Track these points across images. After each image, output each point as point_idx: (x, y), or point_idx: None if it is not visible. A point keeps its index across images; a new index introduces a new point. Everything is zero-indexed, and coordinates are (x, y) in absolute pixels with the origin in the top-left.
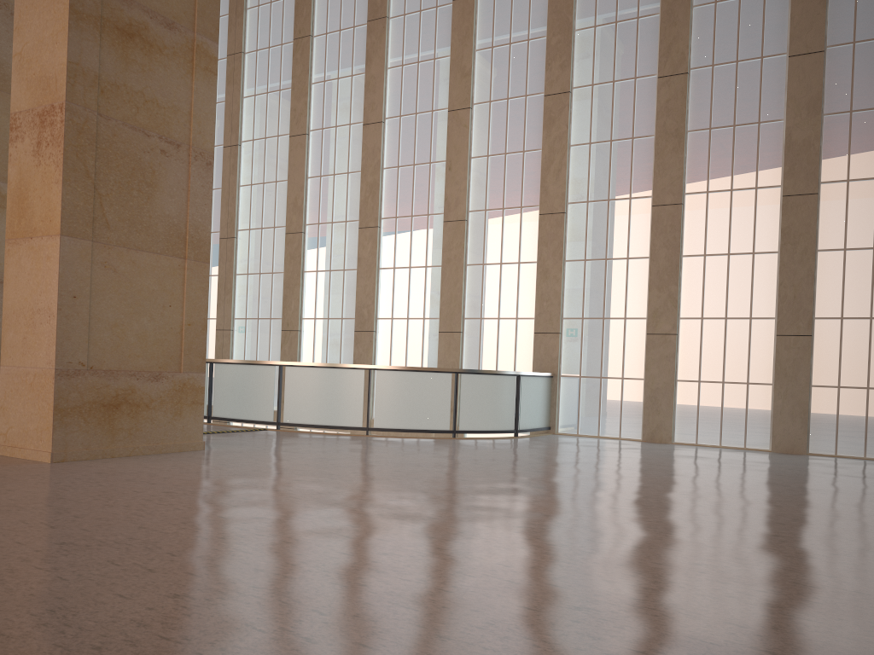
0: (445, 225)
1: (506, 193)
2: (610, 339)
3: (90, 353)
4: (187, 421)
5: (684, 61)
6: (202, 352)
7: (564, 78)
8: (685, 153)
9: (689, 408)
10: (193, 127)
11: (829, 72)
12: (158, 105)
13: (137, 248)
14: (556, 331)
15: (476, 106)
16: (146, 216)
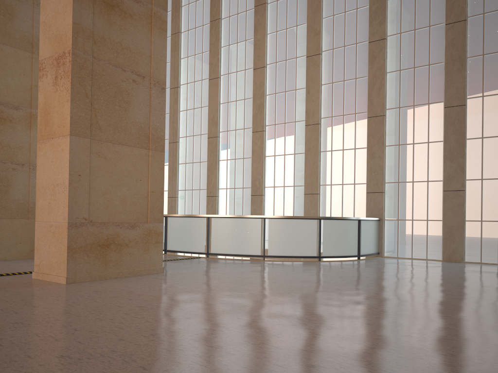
0: (306, 127)
1: (345, 105)
2: (418, 195)
3: (90, 211)
4: (152, 254)
5: (463, 12)
6: (161, 209)
7: (381, 30)
8: (466, 71)
9: (474, 238)
10: (152, 65)
11: None
12: (130, 51)
13: (119, 143)
14: (381, 191)
15: (324, 52)
16: (124, 122)
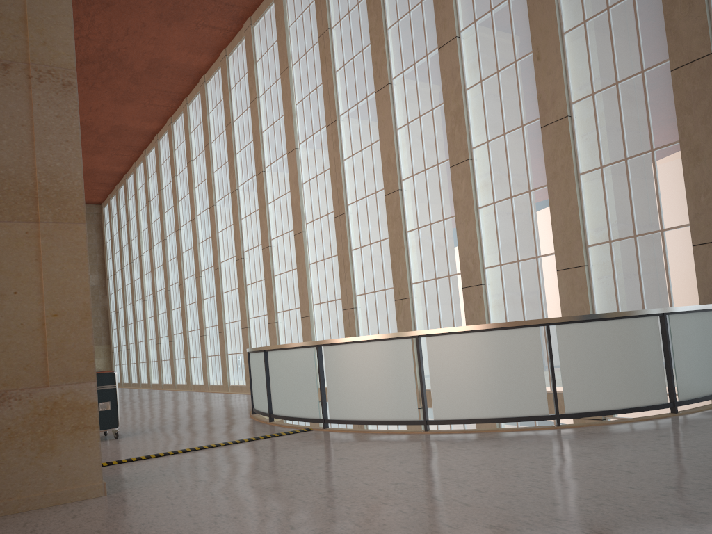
0: (543, 131)
1: (618, 60)
2: None
3: None
4: (67, 457)
5: None
6: (86, 352)
7: None
8: None
9: None
10: (30, 37)
11: None
12: None
13: None
14: None
15: None
16: None
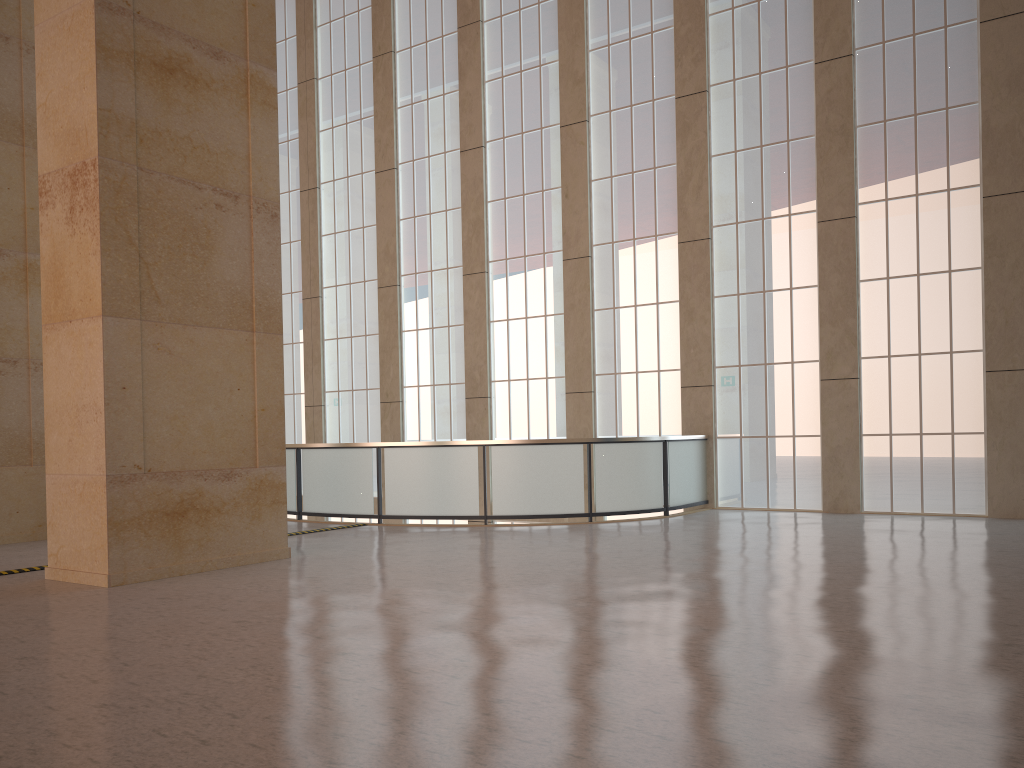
0: (565, 264)
1: (636, 220)
2: (775, 389)
3: (147, 453)
4: (267, 525)
5: (846, 41)
6: (281, 441)
7: (698, 74)
8: (855, 153)
9: (879, 468)
10: (252, 174)
11: None
12: (209, 151)
13: (195, 324)
14: (708, 383)
15: (594, 118)
16: (203, 284)
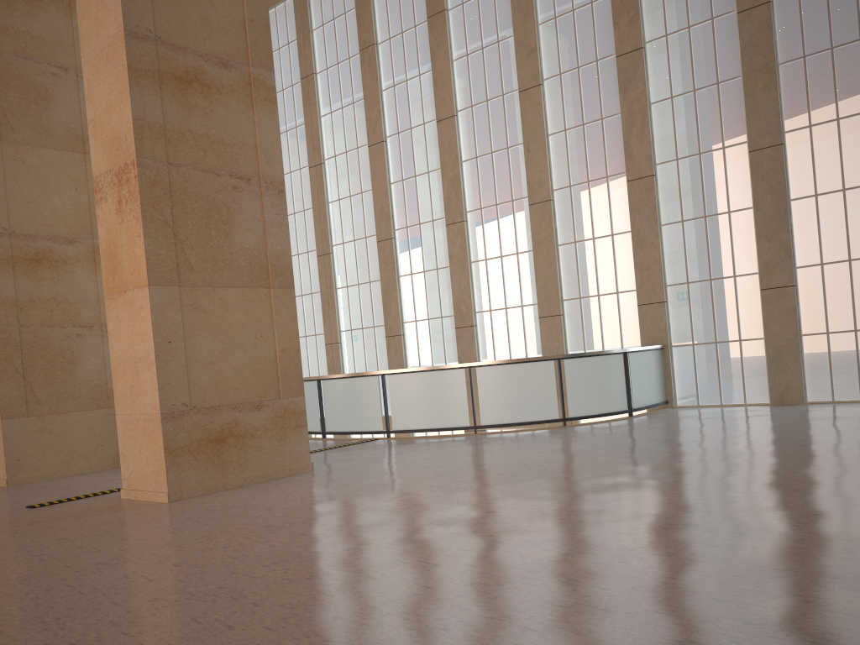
0: (530, 208)
1: (589, 165)
2: (721, 301)
3: (192, 393)
4: (293, 445)
5: None
6: (299, 376)
7: (635, 34)
8: (779, 88)
9: (819, 363)
10: (260, 159)
11: None
12: (224, 144)
13: (223, 285)
14: (661, 300)
15: (547, 81)
16: (227, 253)
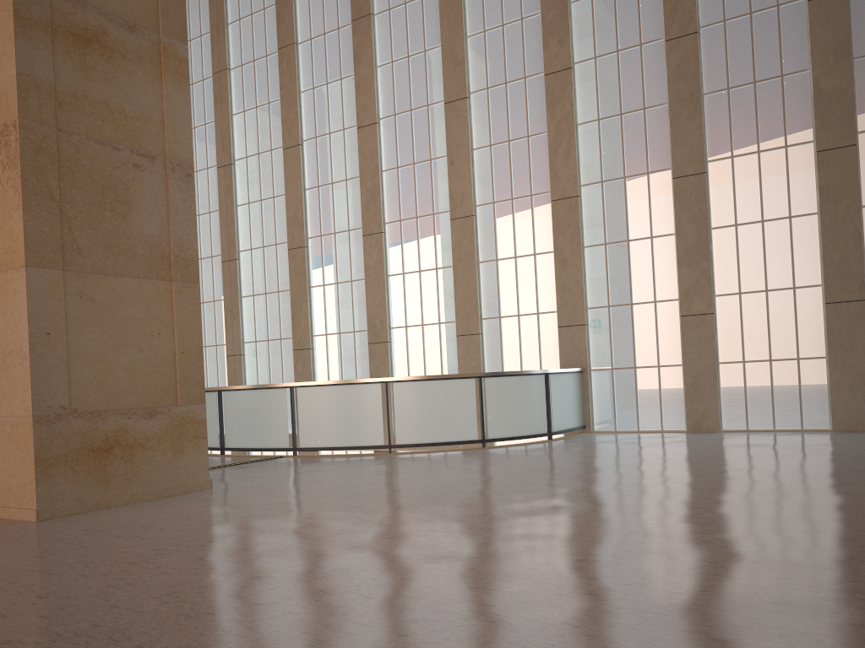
0: (452, 223)
1: (514, 182)
2: (641, 326)
3: (72, 394)
4: (190, 459)
5: (692, 20)
6: (200, 381)
7: (564, 53)
8: (703, 117)
9: (735, 391)
10: (167, 137)
11: (855, 12)
12: (125, 115)
13: (116, 274)
14: (582, 322)
15: (473, 94)
16: (123, 237)
